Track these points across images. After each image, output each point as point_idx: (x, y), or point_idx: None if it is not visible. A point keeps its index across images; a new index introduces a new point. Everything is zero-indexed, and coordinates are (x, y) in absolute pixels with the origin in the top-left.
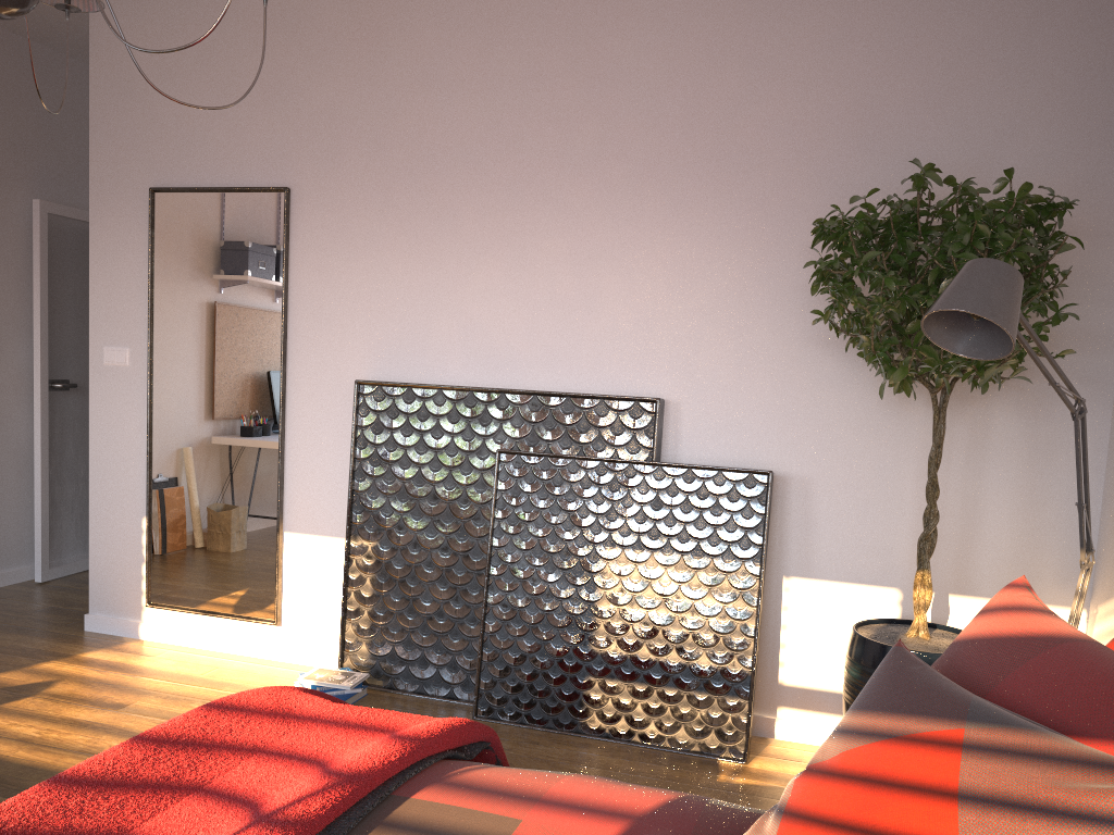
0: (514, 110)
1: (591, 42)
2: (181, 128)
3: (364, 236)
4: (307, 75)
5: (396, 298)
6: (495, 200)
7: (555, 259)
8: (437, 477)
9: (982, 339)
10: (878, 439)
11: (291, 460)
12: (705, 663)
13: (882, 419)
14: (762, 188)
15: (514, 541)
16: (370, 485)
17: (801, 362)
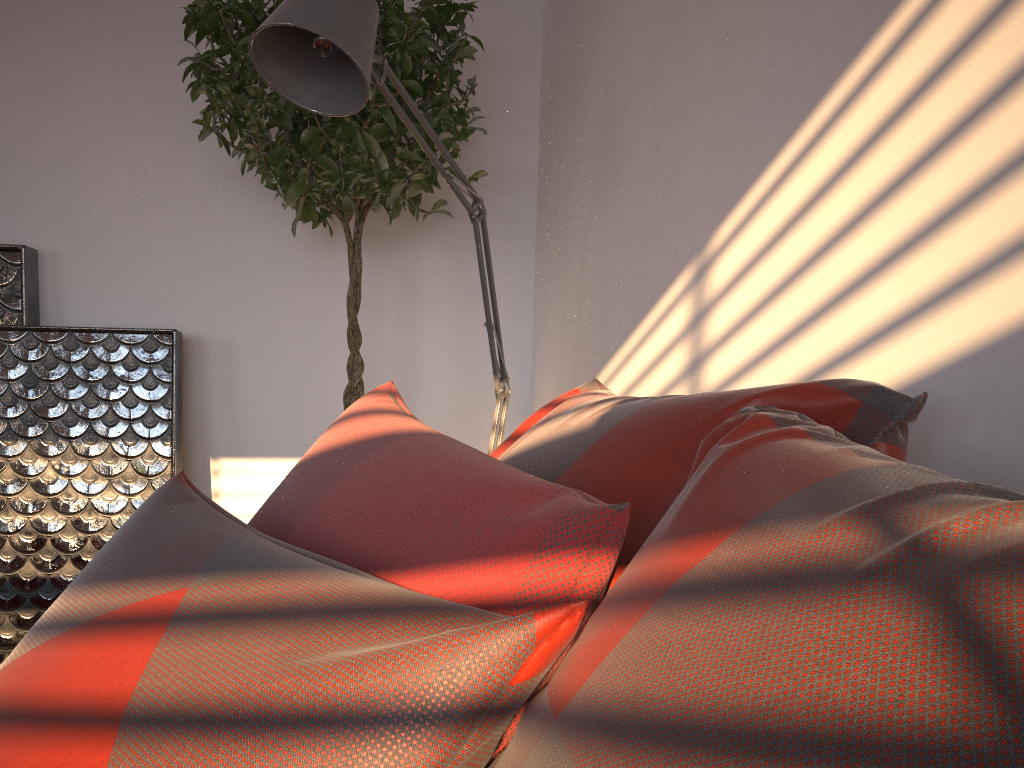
0: None
1: None
2: None
3: None
4: None
5: None
6: None
7: None
8: None
9: (339, 90)
10: (304, 291)
11: None
12: None
13: (307, 267)
14: None
15: None
16: None
17: (207, 201)
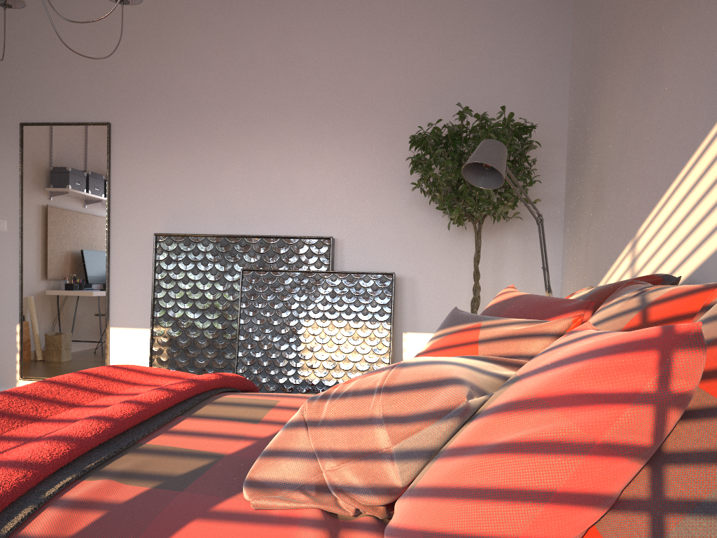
0: (244, 79)
1: (286, 43)
2: (40, 88)
3: (157, 150)
4: (120, 58)
5: (177, 186)
6: (235, 129)
7: (270, 162)
8: (206, 287)
9: (490, 179)
10: (449, 255)
11: (114, 283)
12: None
13: (450, 244)
14: (382, 122)
15: (252, 320)
16: (165, 294)
17: (407, 215)
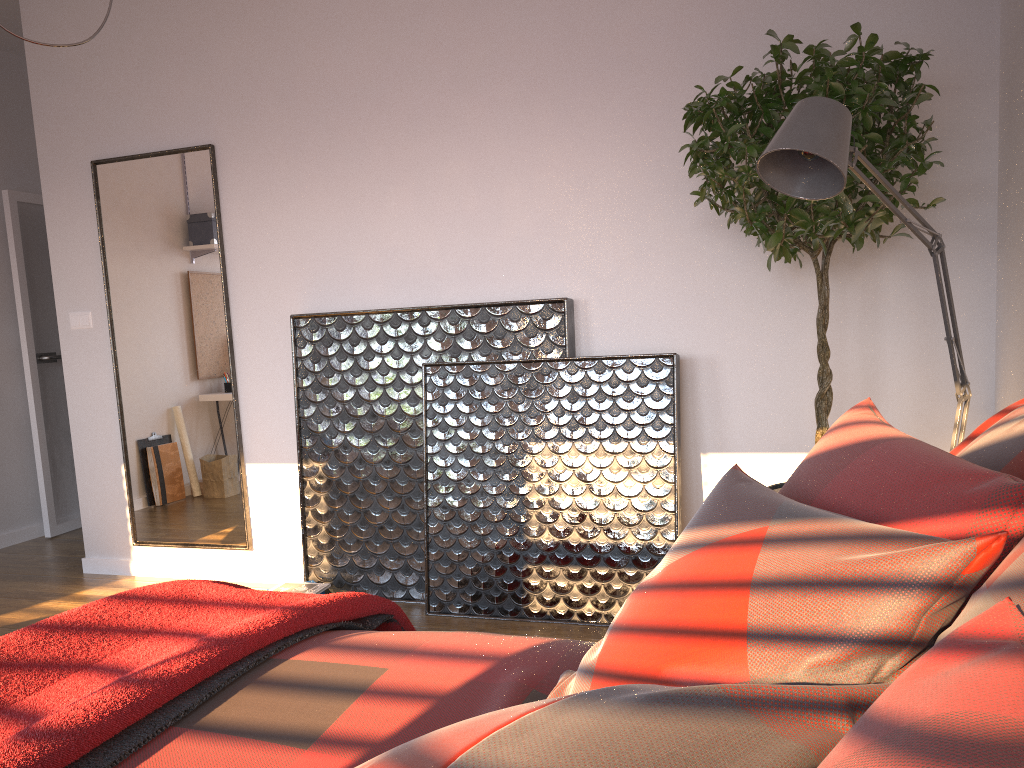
0: (405, 43)
1: None
2: (112, 103)
3: (285, 181)
4: (217, 37)
5: (320, 235)
6: (398, 131)
7: (459, 179)
8: (373, 396)
9: (820, 180)
10: (776, 313)
11: (244, 397)
12: (632, 541)
13: (778, 292)
14: (641, 86)
15: (446, 447)
16: (314, 411)
17: (696, 248)
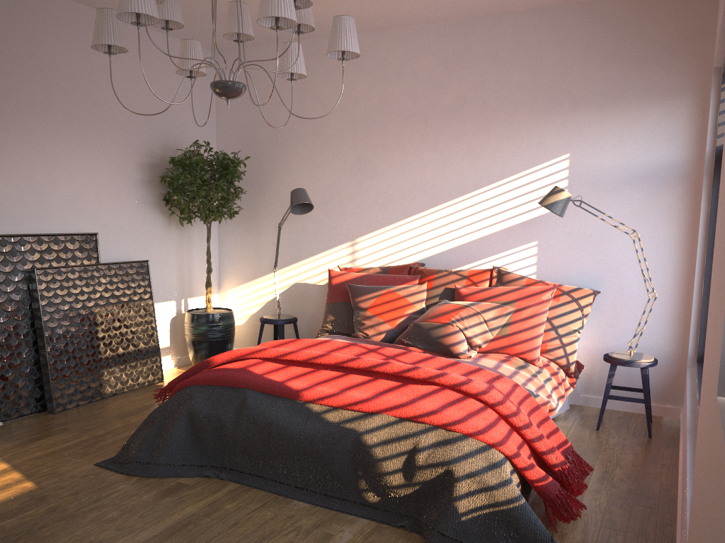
0: None
1: (37, 44)
2: None
3: None
4: None
5: None
6: None
7: (31, 160)
8: None
9: (296, 209)
10: (164, 243)
11: None
12: (142, 347)
13: (164, 234)
14: (117, 135)
15: (53, 316)
16: None
17: (138, 213)
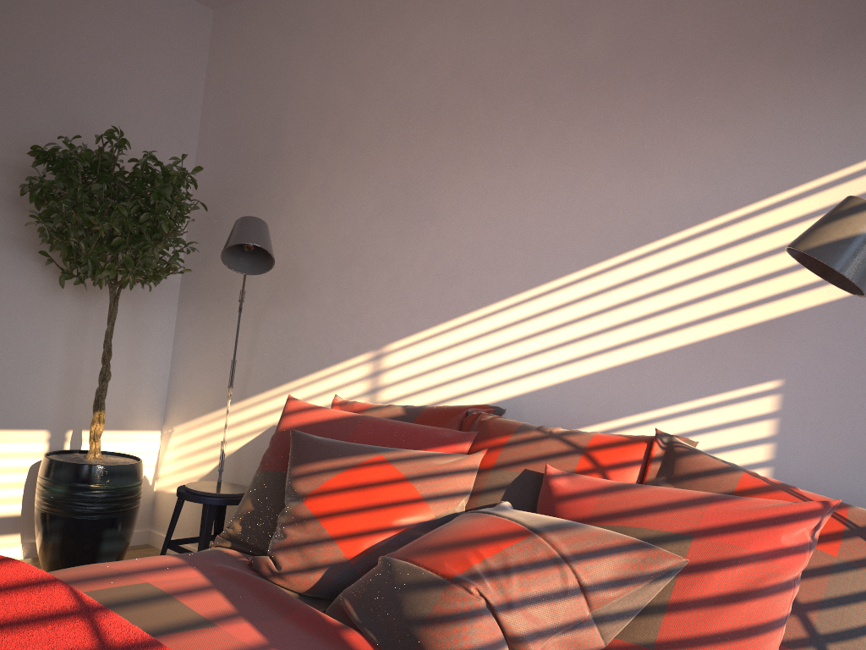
0: None
1: None
2: None
3: None
4: None
5: None
6: None
7: None
8: None
9: (243, 262)
10: (37, 318)
11: None
12: None
13: (41, 302)
14: None
15: None
16: None
17: None
